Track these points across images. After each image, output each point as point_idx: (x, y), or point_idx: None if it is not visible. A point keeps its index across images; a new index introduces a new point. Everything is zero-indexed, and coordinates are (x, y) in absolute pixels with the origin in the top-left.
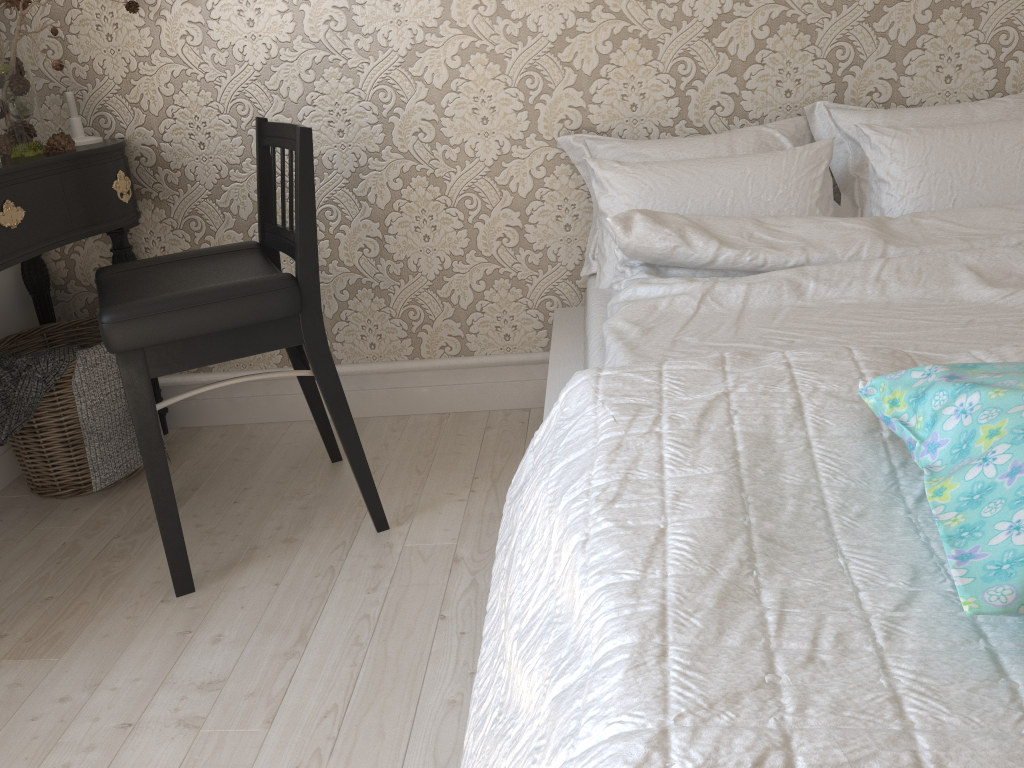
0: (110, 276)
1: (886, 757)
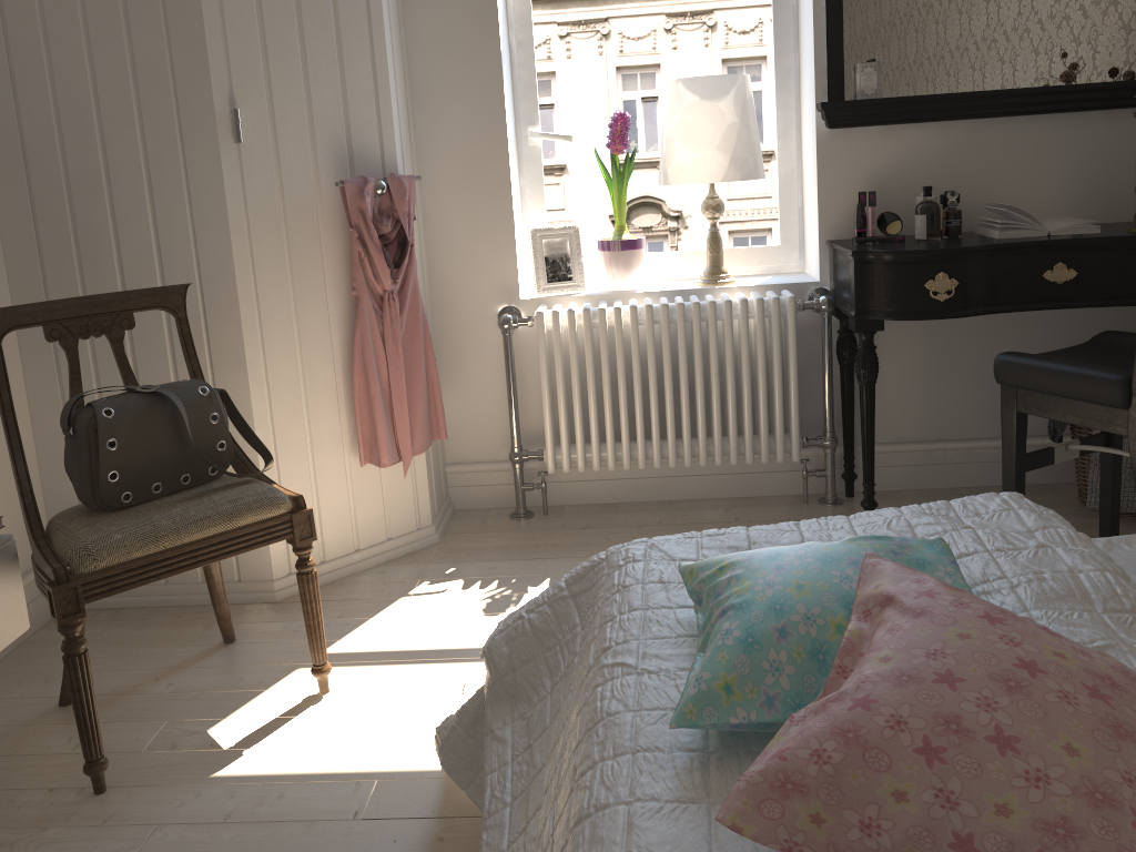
0: (1099, 338)
1: (629, 579)
